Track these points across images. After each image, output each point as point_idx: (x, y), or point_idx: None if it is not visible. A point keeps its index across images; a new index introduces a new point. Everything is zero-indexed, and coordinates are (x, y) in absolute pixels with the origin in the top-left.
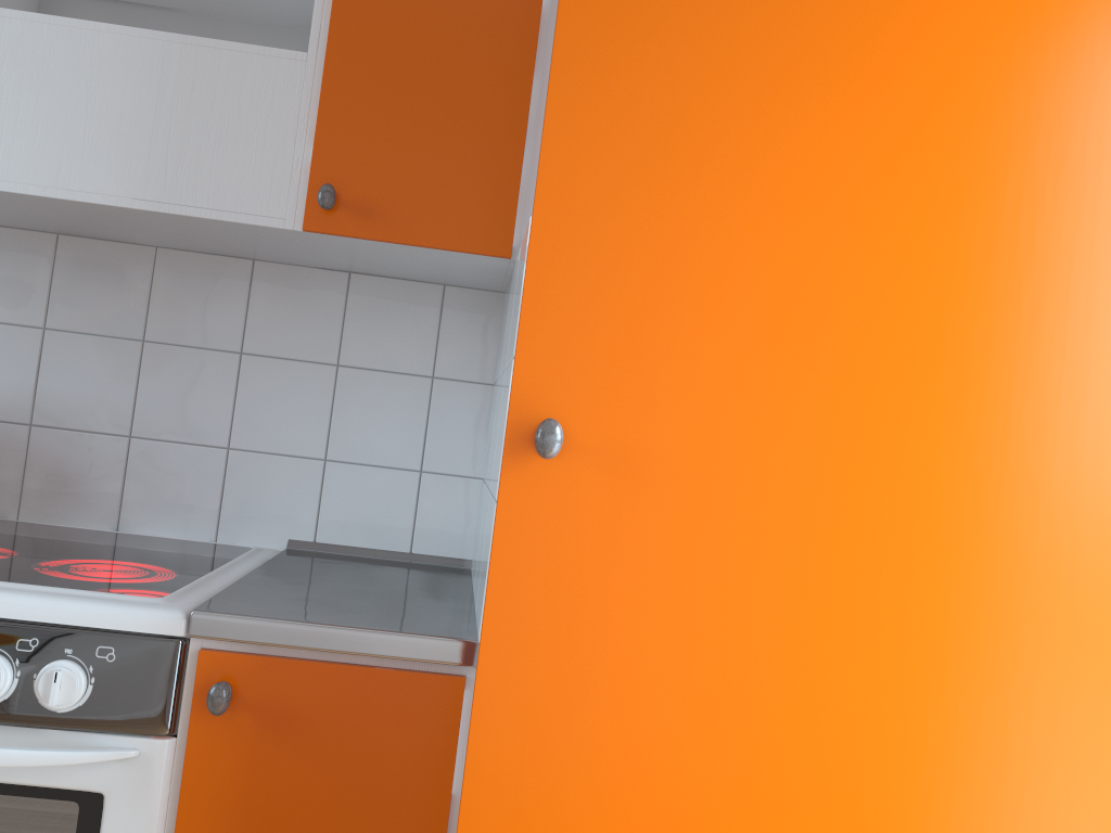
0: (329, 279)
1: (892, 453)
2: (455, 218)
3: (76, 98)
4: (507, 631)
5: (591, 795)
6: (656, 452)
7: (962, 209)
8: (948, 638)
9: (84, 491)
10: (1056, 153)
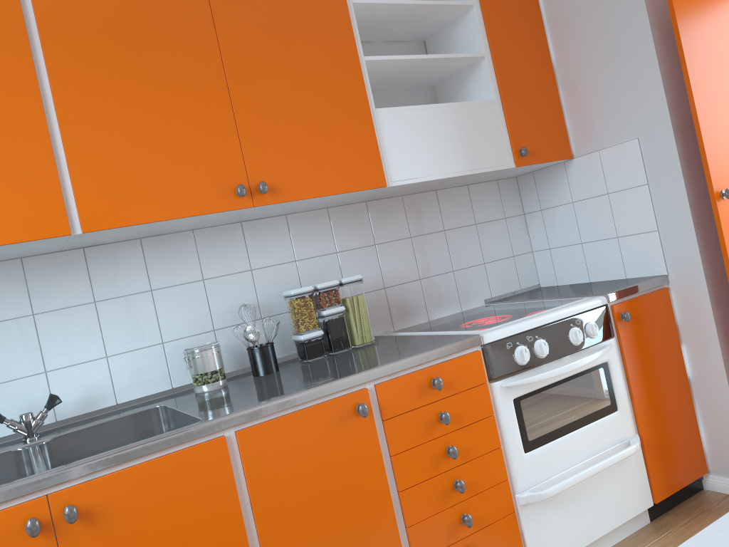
0: (462, 190)
1: None
2: (555, 149)
3: (435, 136)
4: None
5: None
6: None
7: None
8: None
9: (412, 308)
10: None
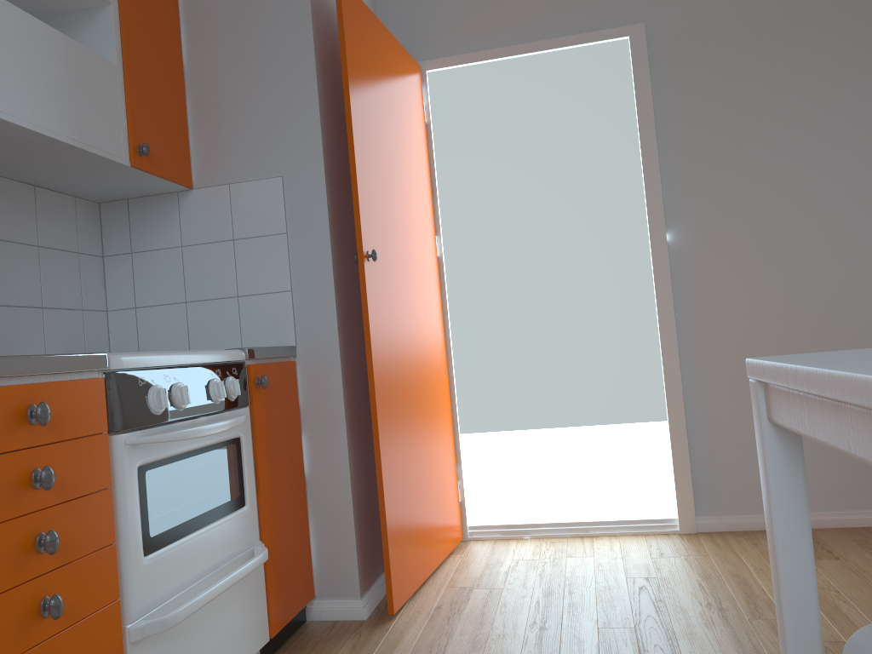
0: (26, 189)
1: (402, 257)
2: (176, 166)
3: (33, 65)
4: (371, 317)
5: (387, 364)
6: (380, 259)
7: (399, 190)
8: (412, 306)
9: None
10: (405, 176)
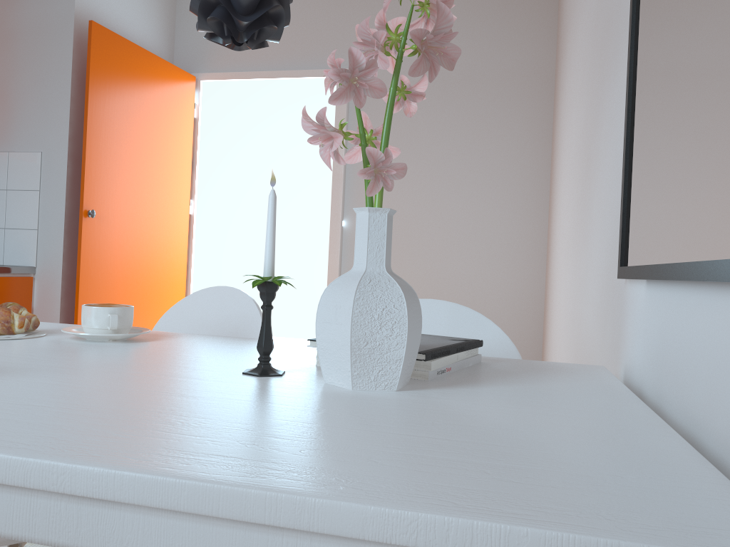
0: None
1: (136, 215)
2: None
3: None
4: (85, 255)
5: (98, 287)
6: (105, 216)
7: (144, 167)
8: (144, 249)
9: None
10: (155, 158)
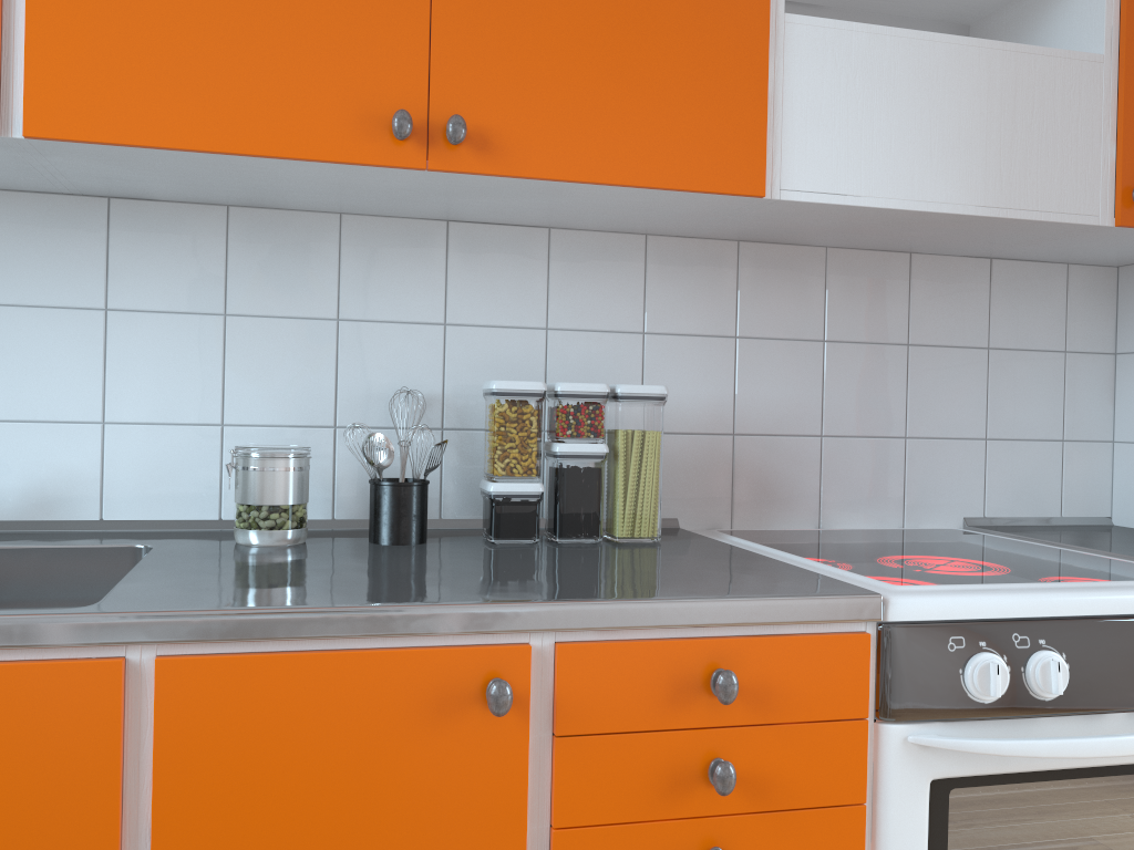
0: (975, 266)
1: None
2: None
3: (920, 109)
4: None
5: None
6: None
7: None
8: None
9: (787, 494)
10: None
